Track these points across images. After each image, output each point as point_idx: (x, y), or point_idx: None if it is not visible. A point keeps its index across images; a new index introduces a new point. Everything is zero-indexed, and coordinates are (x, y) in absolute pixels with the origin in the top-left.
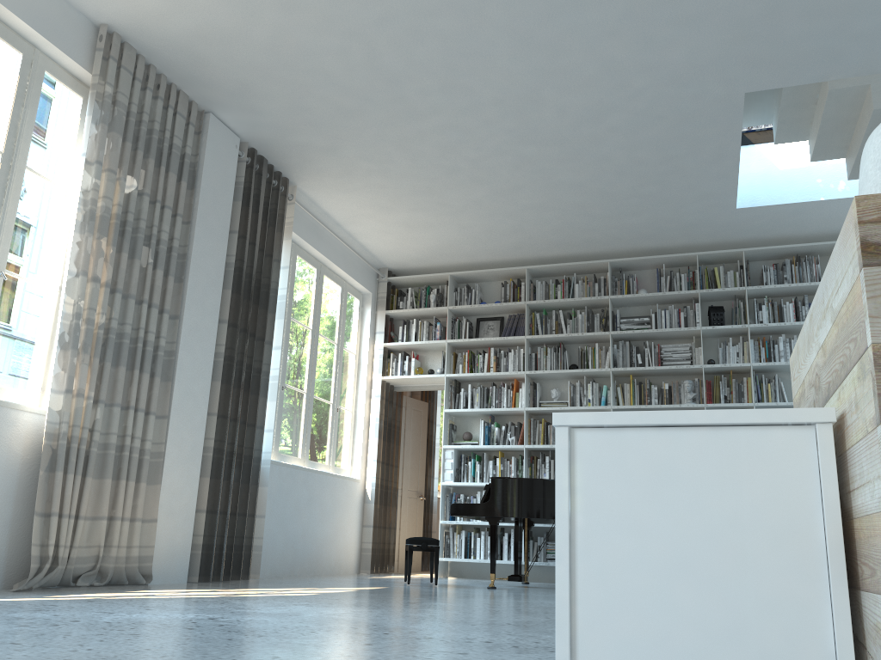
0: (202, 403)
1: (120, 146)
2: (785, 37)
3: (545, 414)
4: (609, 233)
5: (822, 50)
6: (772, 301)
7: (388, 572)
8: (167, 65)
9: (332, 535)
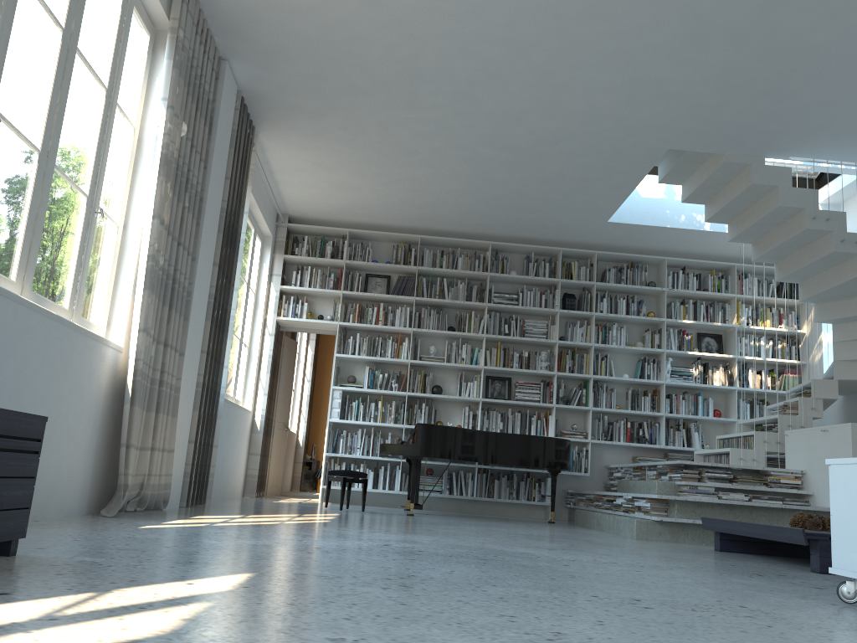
0: (199, 341)
1: (182, 92)
2: (718, 121)
3: (421, 366)
4: (501, 221)
5: (734, 135)
6: (610, 295)
7: (262, 496)
8: (216, 14)
9: (234, 462)
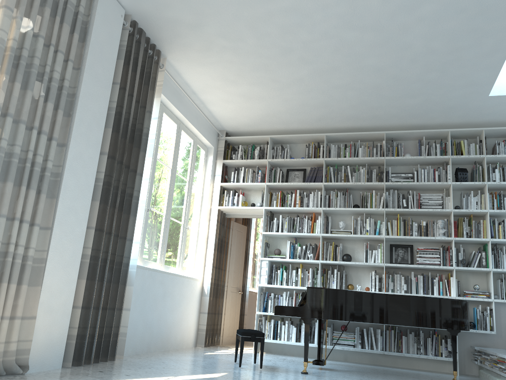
0: (83, 218)
1: None
2: None
3: (333, 239)
4: (389, 111)
5: None
6: (502, 166)
7: (216, 345)
8: None
9: (179, 320)
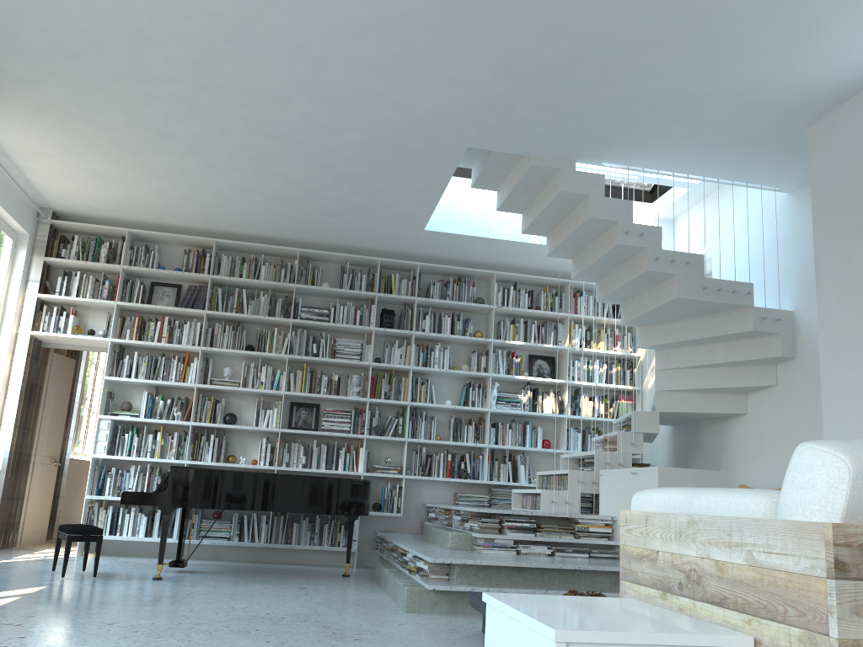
0: None
1: None
2: (515, 116)
3: (214, 391)
4: (307, 225)
5: (537, 133)
6: (434, 312)
7: (10, 548)
8: None
9: None
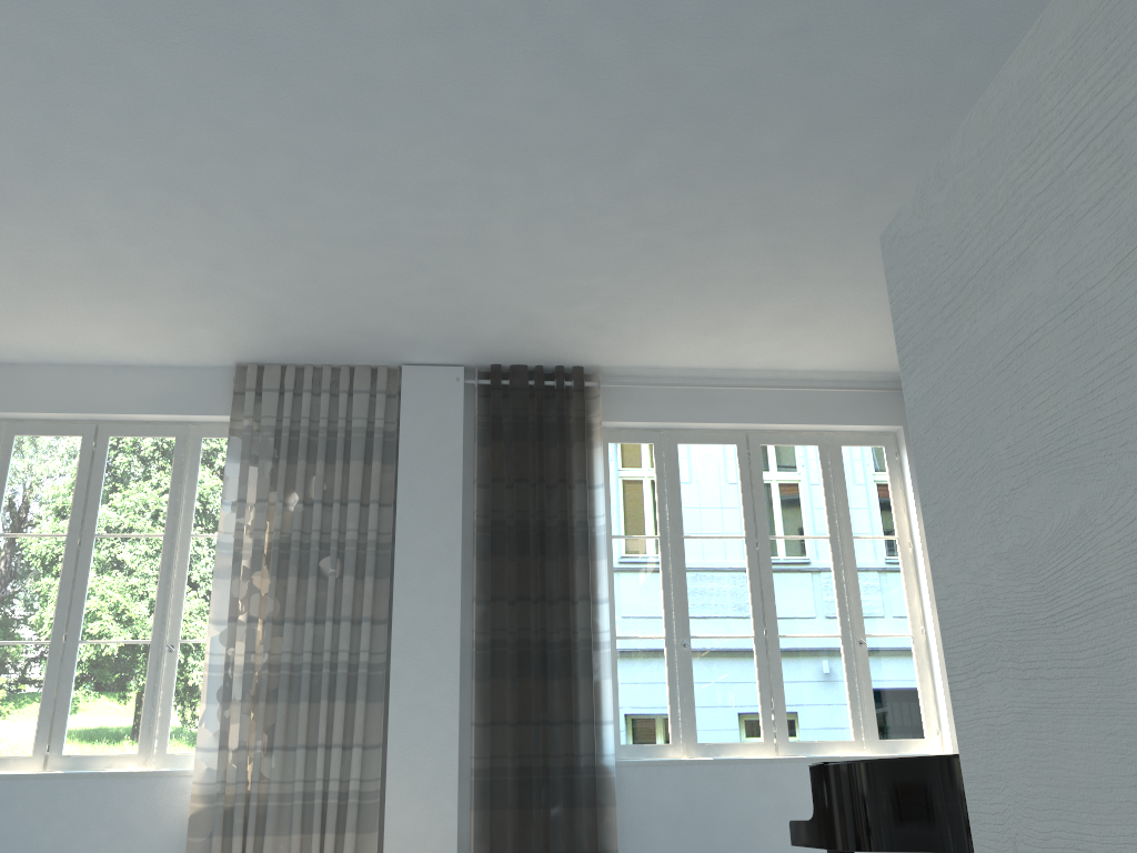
0: (447, 714)
1: (267, 470)
2: None
3: None
4: None
5: None
6: None
7: None
8: (310, 357)
9: None
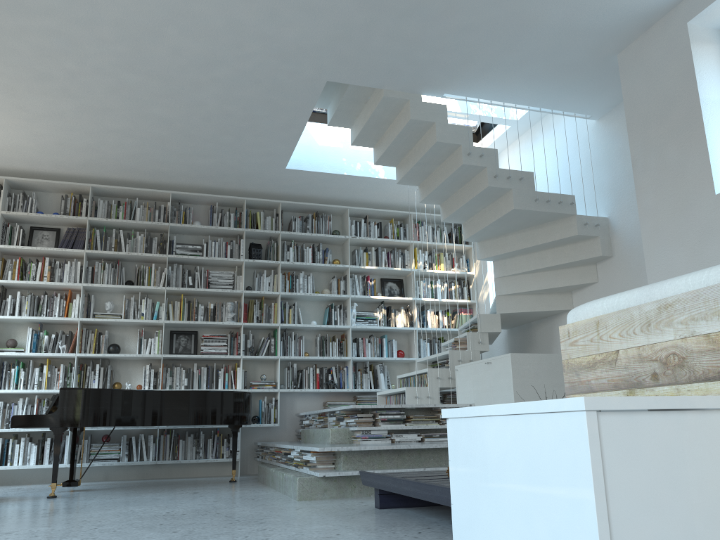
0: None
1: None
2: (370, 47)
3: (97, 325)
4: (178, 168)
5: (389, 65)
6: (297, 244)
7: None
8: None
9: None
